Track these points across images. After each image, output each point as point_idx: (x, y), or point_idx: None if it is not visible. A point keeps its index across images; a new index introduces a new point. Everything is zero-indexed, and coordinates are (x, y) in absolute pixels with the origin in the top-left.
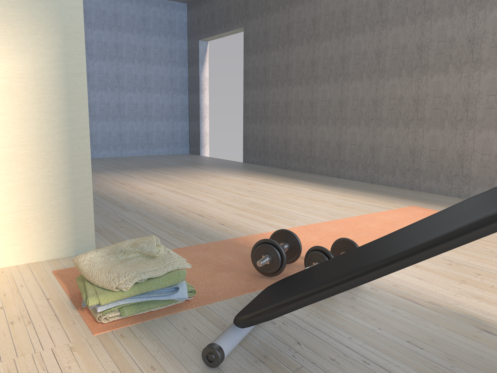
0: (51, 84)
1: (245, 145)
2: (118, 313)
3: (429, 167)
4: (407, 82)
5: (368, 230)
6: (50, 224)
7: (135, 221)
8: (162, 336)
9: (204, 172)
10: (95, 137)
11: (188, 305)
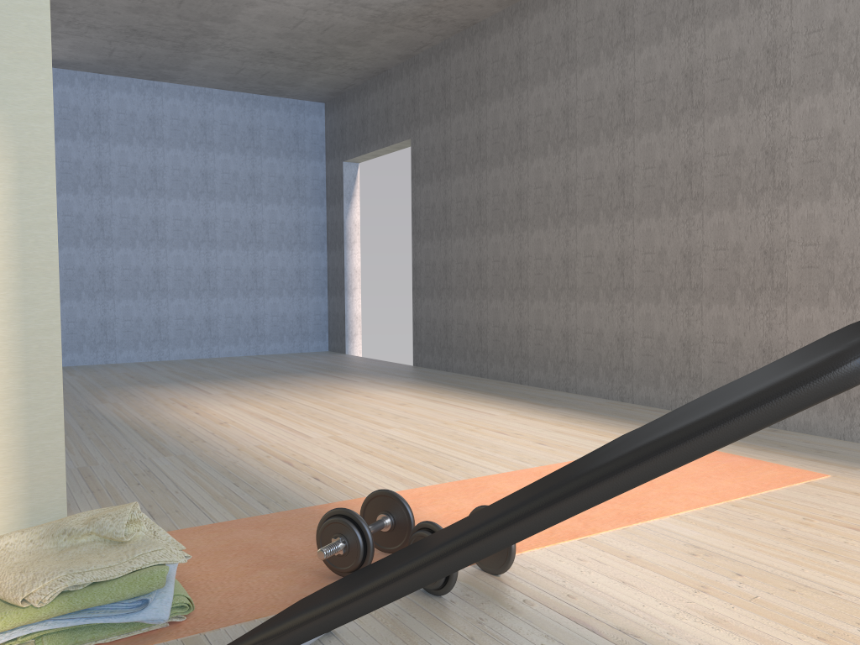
0: None
1: (416, 337)
2: None
3: (715, 372)
4: (671, 225)
5: None
6: None
7: (168, 474)
8: None
9: (336, 384)
10: (166, 326)
11: (173, 632)
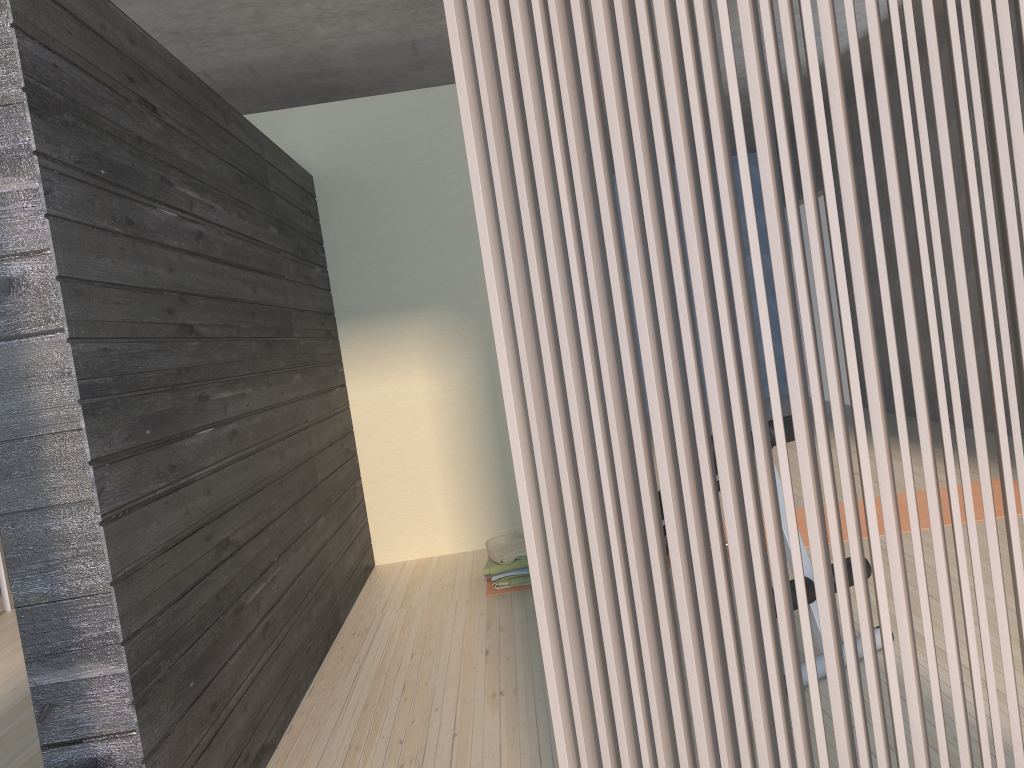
0: (479, 390)
1: None
2: (507, 582)
3: None
4: None
5: None
6: (490, 514)
7: None
8: (527, 598)
9: None
10: None
11: None
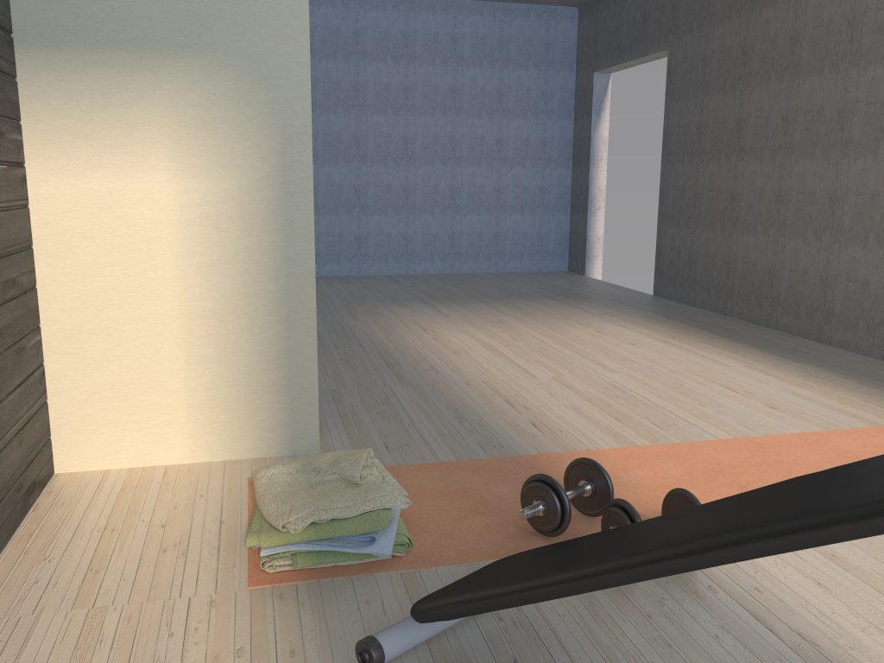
0: (263, 210)
1: (658, 265)
2: (289, 561)
3: None
4: None
5: (792, 467)
6: (257, 409)
7: (403, 404)
8: (330, 608)
9: (569, 314)
10: (413, 241)
11: (394, 564)
